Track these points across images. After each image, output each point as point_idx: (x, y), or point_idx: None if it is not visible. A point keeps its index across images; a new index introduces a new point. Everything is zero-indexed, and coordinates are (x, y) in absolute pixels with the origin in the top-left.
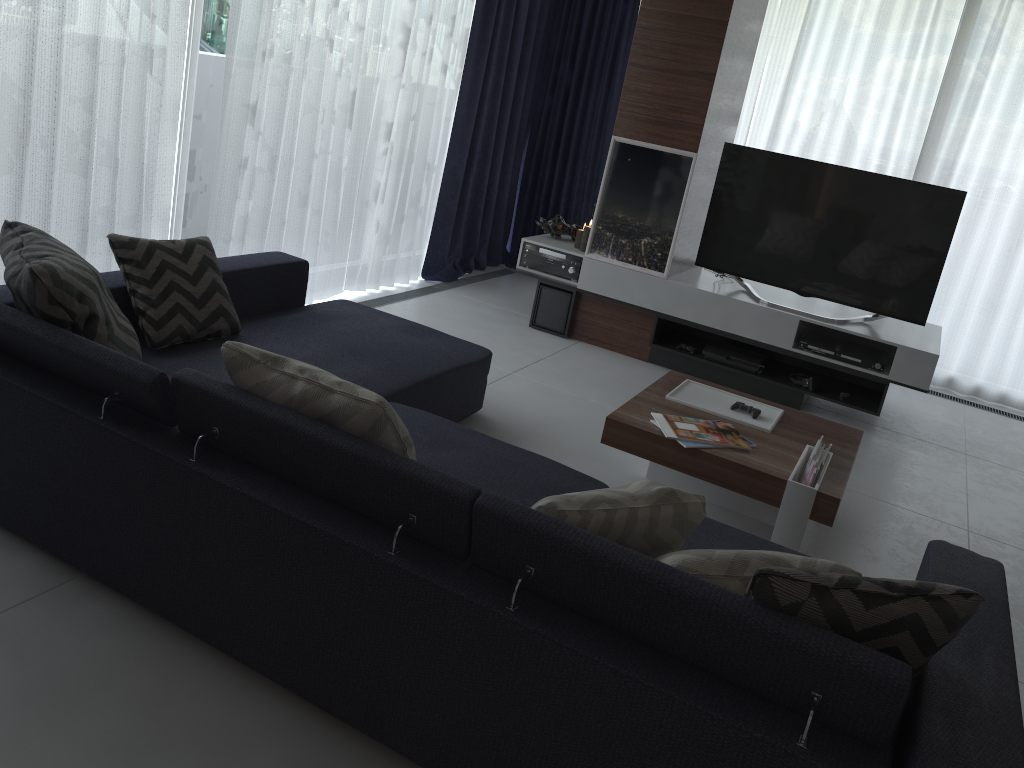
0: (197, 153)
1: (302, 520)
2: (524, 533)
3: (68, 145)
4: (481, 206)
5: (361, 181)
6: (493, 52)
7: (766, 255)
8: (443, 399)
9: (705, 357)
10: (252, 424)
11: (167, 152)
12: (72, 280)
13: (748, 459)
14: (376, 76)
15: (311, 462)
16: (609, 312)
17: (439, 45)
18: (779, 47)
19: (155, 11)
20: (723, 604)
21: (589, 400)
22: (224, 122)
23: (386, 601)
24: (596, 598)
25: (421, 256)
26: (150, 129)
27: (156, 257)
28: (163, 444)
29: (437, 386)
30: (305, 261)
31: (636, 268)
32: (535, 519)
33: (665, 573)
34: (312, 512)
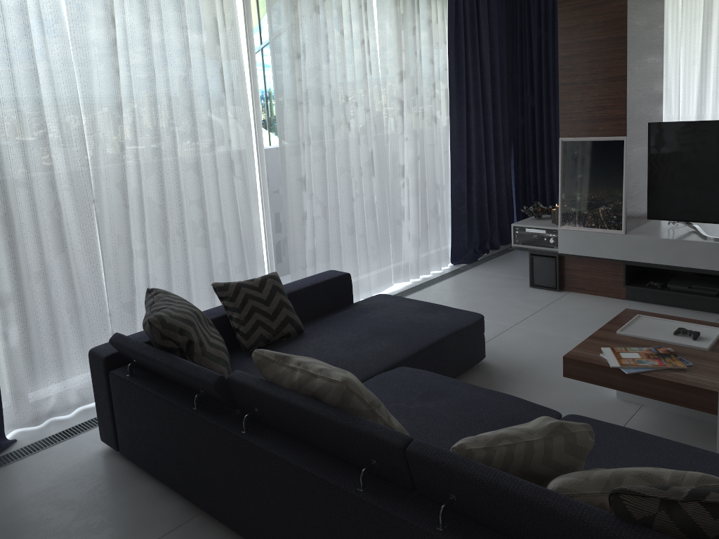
0: (277, 215)
1: (305, 469)
2: (440, 470)
3: (193, 230)
4: (485, 205)
5: (390, 208)
6: (469, 99)
7: (704, 201)
8: (448, 357)
9: (671, 289)
10: (272, 404)
11: (254, 220)
12: (174, 322)
13: (683, 377)
14: (385, 137)
15: (309, 427)
16: (587, 266)
17: (427, 105)
18: (688, 38)
19: (229, 137)
20: (587, 520)
21: (573, 338)
22: (286, 193)
23: (362, 525)
24: (500, 517)
25: (447, 249)
26: (241, 208)
27: (241, 292)
28: (228, 422)
29: (440, 348)
30: (347, 273)
31: (599, 230)
32: (447, 458)
33: (542, 496)
34: (312, 462)
